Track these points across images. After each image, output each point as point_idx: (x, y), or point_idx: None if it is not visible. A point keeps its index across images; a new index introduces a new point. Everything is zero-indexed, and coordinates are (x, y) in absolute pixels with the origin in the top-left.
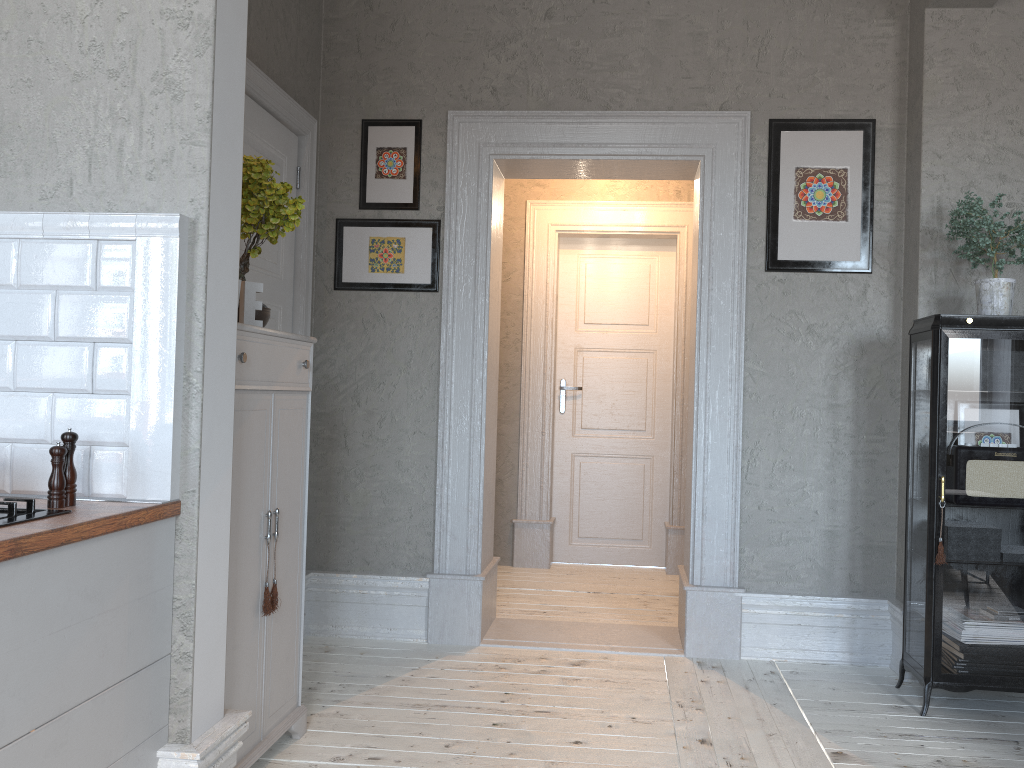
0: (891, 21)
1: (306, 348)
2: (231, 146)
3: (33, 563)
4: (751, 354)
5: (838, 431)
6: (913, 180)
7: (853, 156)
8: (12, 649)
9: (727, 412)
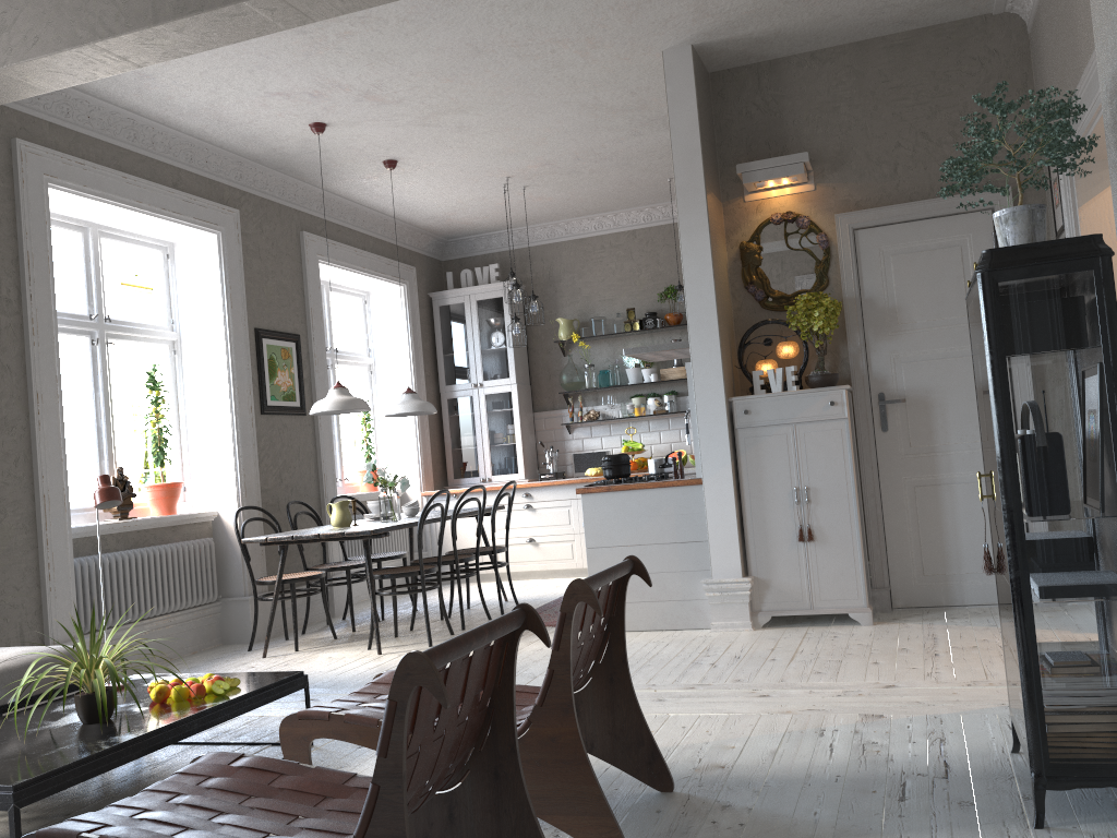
0: None
1: (835, 393)
2: (706, 324)
3: (620, 494)
4: None
5: None
6: None
7: None
8: (615, 518)
9: None
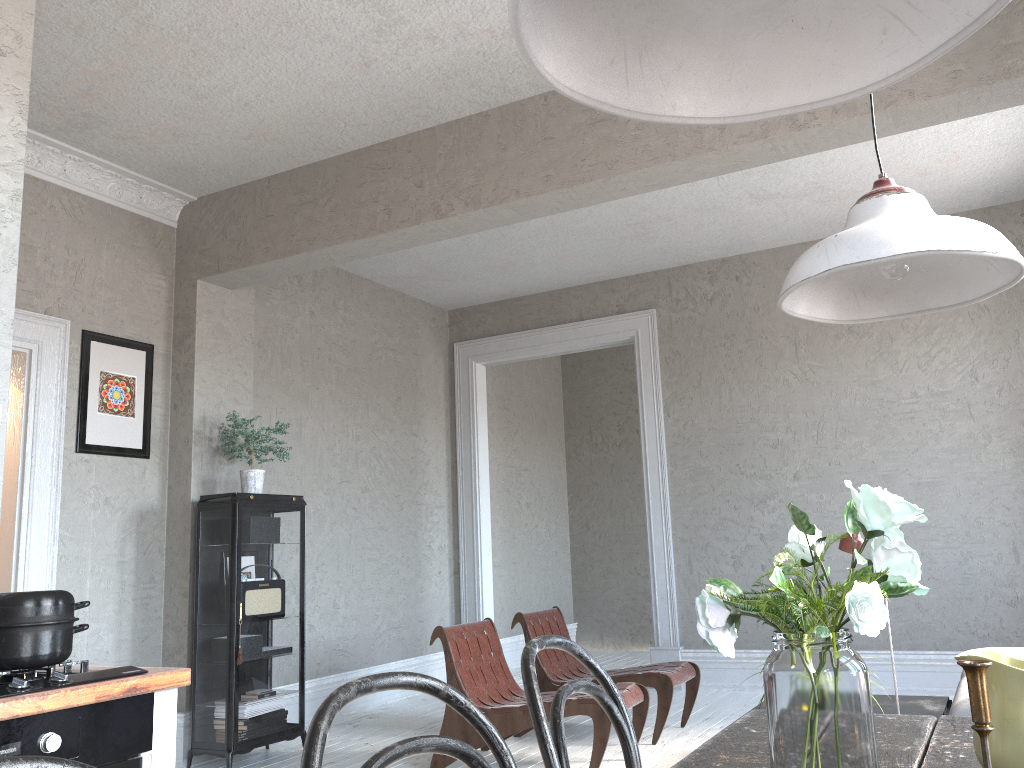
0: (164, 277)
1: None
2: None
3: None
4: (63, 522)
5: (125, 582)
6: (183, 394)
7: (140, 369)
8: None
9: (44, 573)
